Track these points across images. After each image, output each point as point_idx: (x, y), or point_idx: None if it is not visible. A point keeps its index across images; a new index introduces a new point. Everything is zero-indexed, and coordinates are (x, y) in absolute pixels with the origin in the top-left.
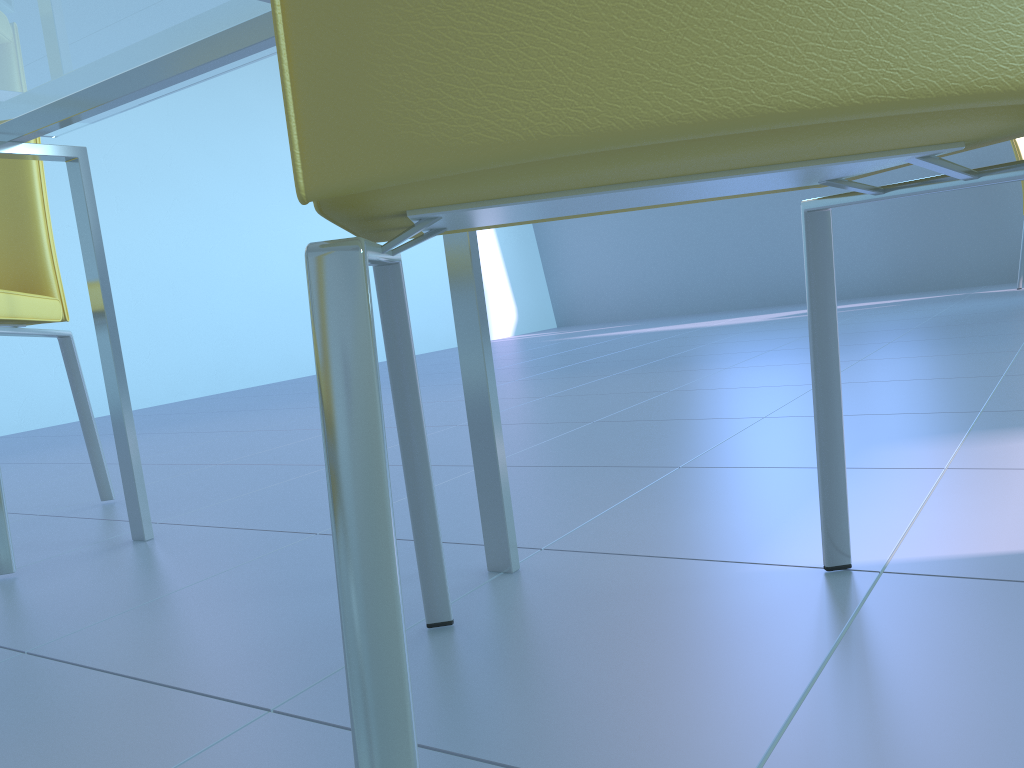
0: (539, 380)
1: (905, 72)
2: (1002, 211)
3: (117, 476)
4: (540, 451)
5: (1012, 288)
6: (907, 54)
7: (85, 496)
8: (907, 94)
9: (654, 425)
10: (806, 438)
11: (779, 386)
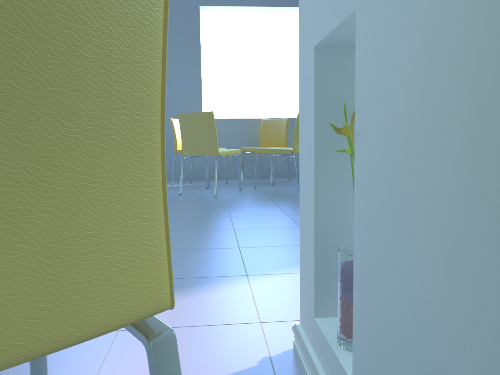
0: None
1: (2, 349)
2: (167, 149)
3: None
4: None
5: (169, 184)
6: (4, 337)
7: None
8: (3, 363)
9: None
10: None
11: None
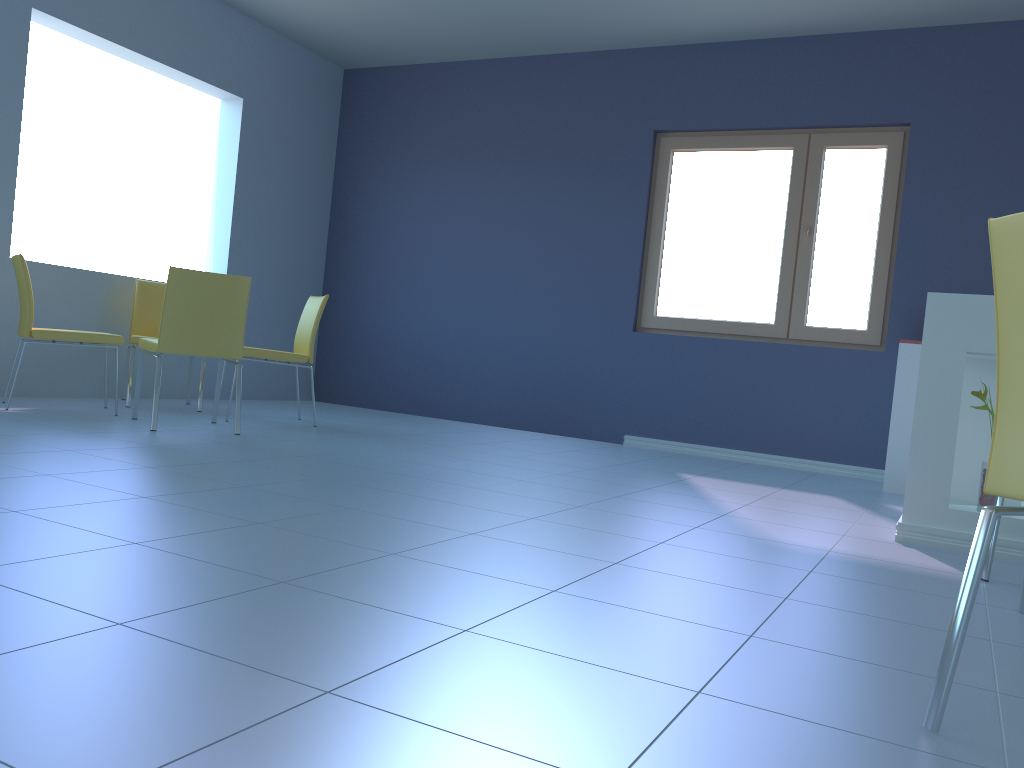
0: (188, 538)
1: None
2: None
3: (752, 761)
4: (738, 584)
5: None
6: None
7: (898, 759)
8: None
9: (658, 557)
10: (743, 549)
11: (521, 522)
